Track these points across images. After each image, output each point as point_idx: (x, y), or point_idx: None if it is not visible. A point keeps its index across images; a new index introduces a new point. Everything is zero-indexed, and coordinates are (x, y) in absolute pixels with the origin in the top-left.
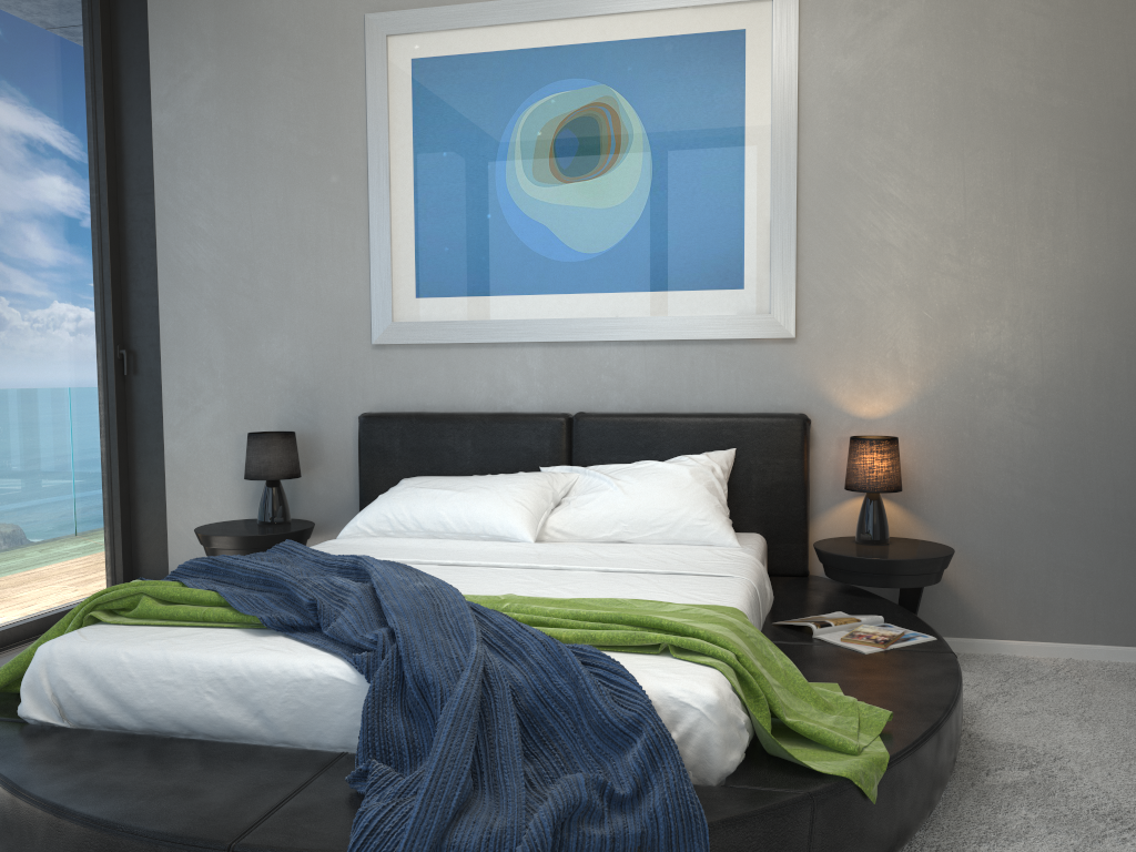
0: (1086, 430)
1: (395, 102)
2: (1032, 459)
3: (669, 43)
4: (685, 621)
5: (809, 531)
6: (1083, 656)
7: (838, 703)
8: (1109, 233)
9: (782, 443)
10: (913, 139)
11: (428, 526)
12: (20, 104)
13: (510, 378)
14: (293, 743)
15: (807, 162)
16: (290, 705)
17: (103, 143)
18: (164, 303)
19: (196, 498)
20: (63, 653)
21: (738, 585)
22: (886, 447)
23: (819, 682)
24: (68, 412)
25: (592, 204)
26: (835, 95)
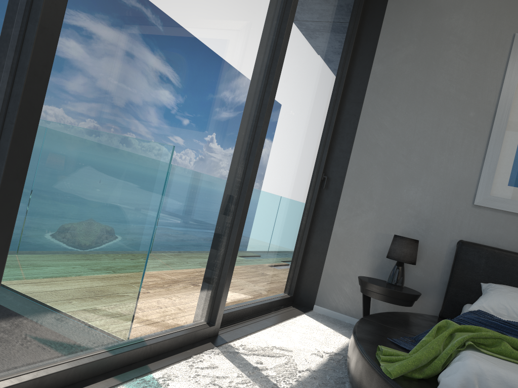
0: None
1: None
2: None
3: None
4: None
5: None
6: None
7: None
8: None
9: None
10: None
11: None
12: (329, 47)
13: None
14: None
15: None
16: None
17: (345, 74)
18: (353, 157)
19: (343, 259)
20: (491, 372)
21: None
22: None
23: None
24: (301, 200)
25: None
26: None
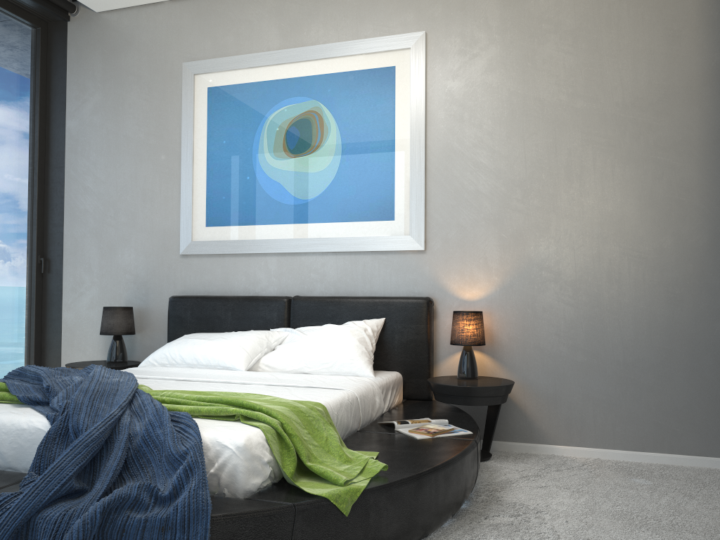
0: (604, 309)
1: (197, 112)
2: (571, 327)
3: (351, 75)
4: (262, 403)
5: (432, 372)
6: (606, 457)
7: (357, 459)
8: (614, 184)
9: (413, 314)
10: (494, 128)
11: (188, 361)
12: None
13: (258, 275)
14: (14, 469)
15: (431, 143)
16: (13, 444)
17: (37, 138)
18: (67, 230)
19: (78, 347)
20: None
21: (341, 393)
22: (472, 317)
23: (368, 451)
24: (2, 293)
25: (307, 170)
26: (448, 103)
